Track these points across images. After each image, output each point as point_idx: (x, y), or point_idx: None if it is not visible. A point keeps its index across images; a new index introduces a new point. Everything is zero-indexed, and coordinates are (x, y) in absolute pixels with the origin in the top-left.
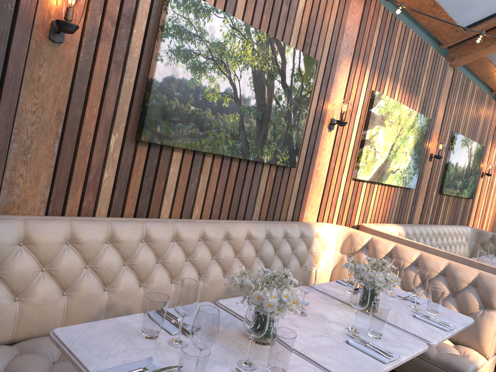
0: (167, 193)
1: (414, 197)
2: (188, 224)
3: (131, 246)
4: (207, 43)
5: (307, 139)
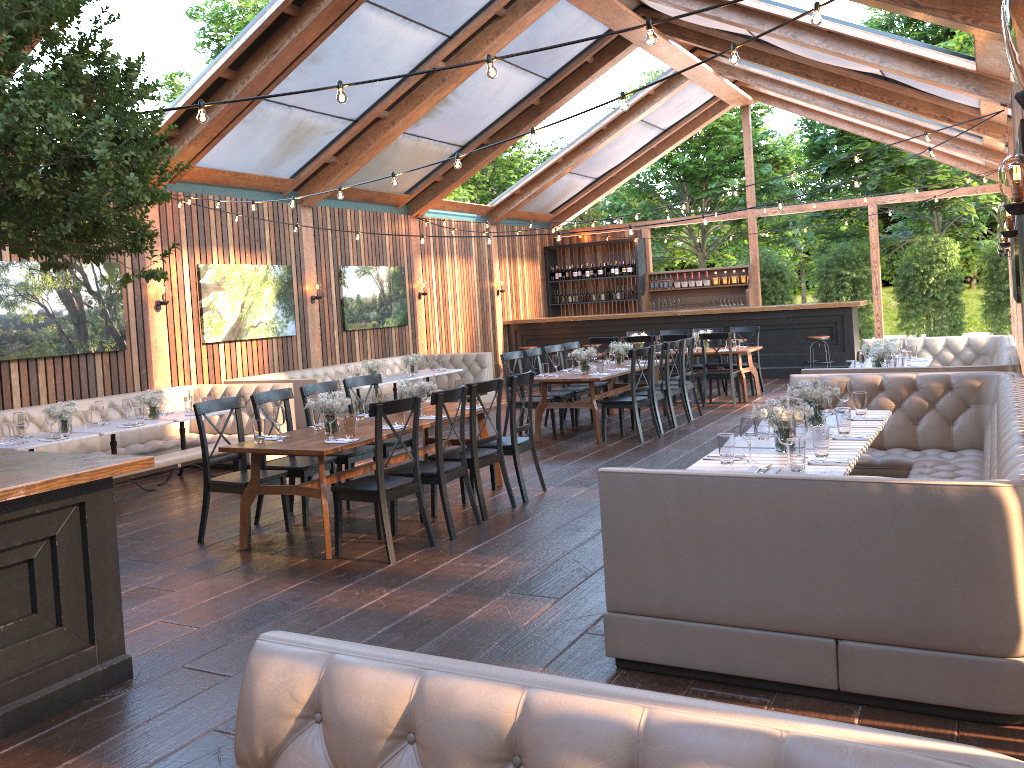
0: (15, 392)
1: (302, 343)
2: (35, 407)
3: None
4: (12, 286)
5: (134, 324)
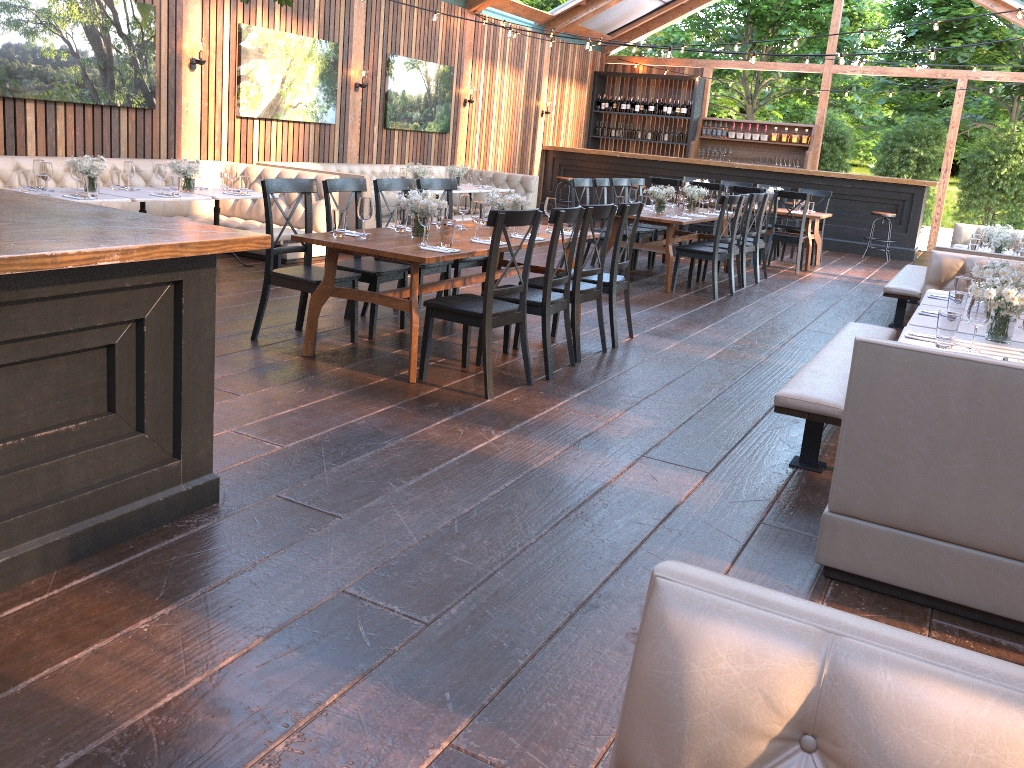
0: (30, 137)
1: (340, 134)
2: (53, 159)
3: (7, 173)
4: (33, 11)
5: (165, 81)
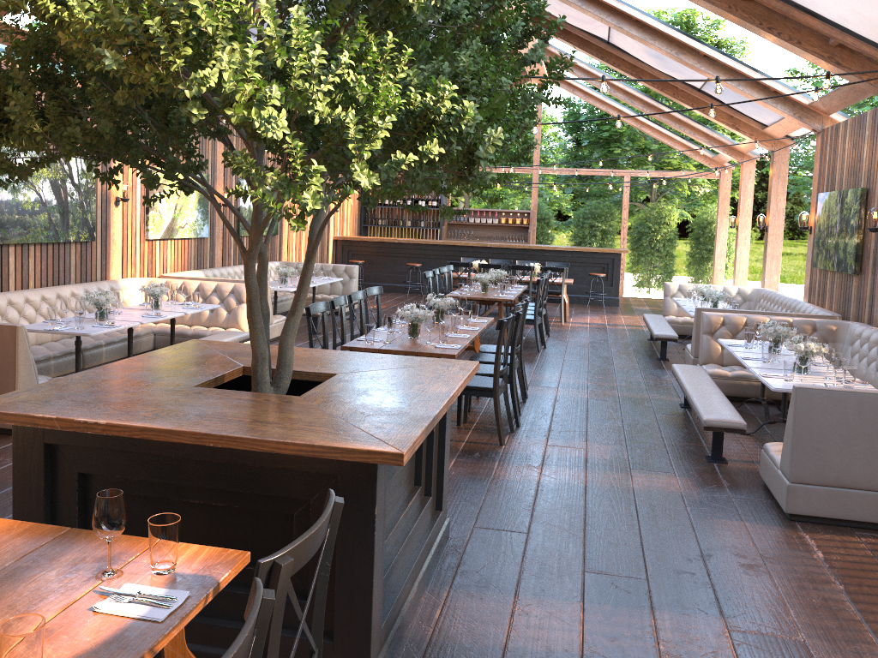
0: (11, 275)
1: (211, 245)
2: (32, 291)
3: (4, 307)
4: None
5: (100, 217)
